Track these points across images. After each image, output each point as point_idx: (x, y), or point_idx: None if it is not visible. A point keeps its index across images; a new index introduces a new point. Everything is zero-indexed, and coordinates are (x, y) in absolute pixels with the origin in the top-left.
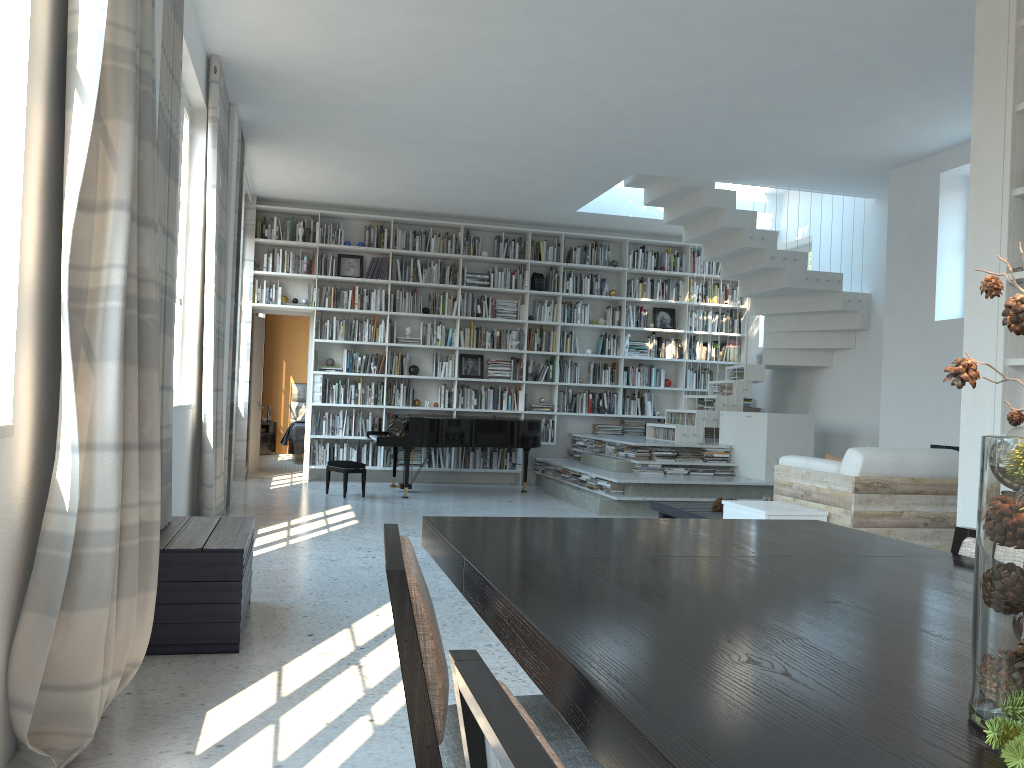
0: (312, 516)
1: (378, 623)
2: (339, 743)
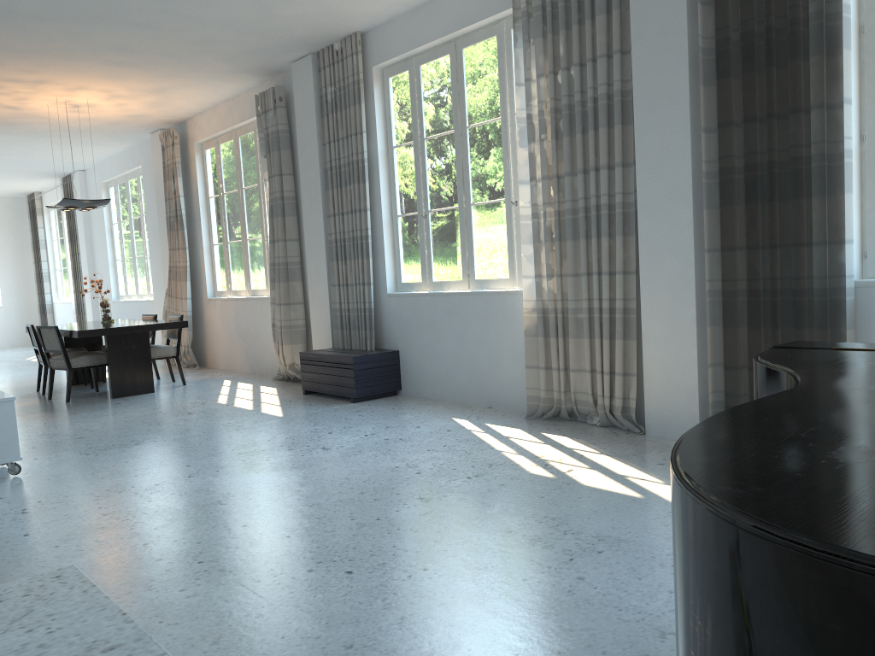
0: (624, 468)
1: (269, 408)
2: (227, 391)
